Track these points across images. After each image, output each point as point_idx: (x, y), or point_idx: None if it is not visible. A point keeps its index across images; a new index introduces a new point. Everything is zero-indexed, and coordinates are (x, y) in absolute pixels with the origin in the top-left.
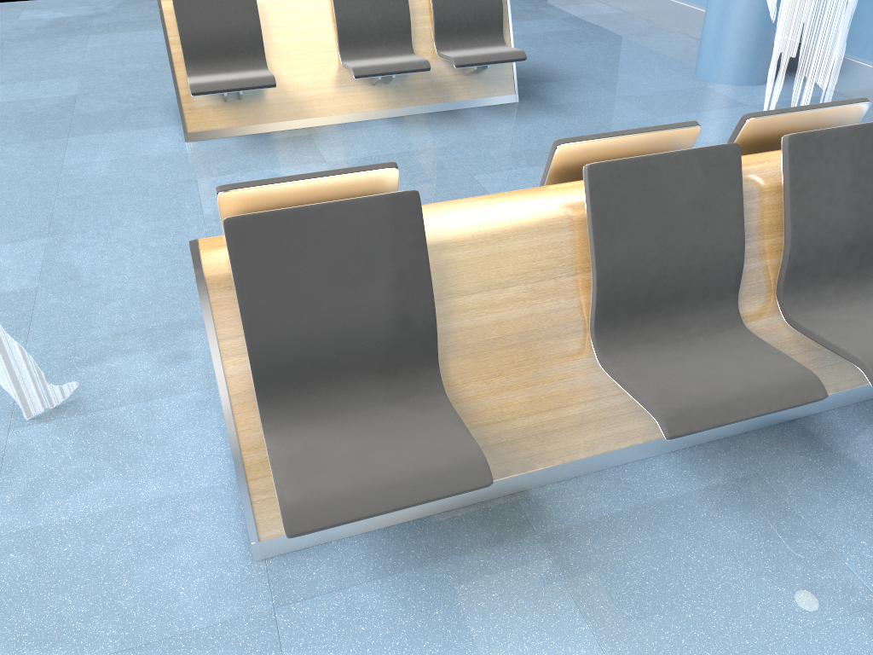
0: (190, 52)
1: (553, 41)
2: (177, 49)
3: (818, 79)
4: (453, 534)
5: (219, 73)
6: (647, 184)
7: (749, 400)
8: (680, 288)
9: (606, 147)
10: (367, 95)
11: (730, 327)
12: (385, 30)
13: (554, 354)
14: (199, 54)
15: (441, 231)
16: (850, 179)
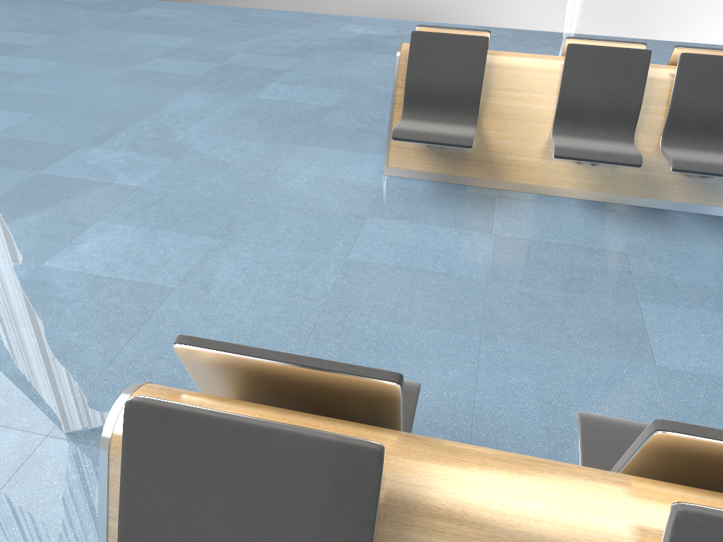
0: (410, 97)
1: None
2: (401, 92)
3: None
4: None
5: (429, 122)
6: None
7: None
8: None
9: None
10: (569, 173)
11: None
12: (609, 113)
13: None
14: (418, 100)
15: (416, 500)
16: None
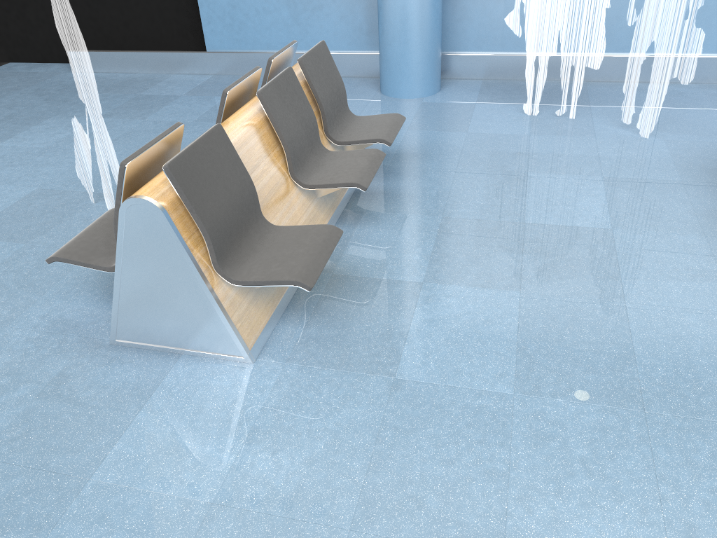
0: (219, 247)
1: None
2: (199, 253)
3: (589, 64)
4: None
5: (254, 256)
6: None
7: None
8: None
9: None
10: (319, 210)
11: None
12: (309, 137)
13: None
14: (225, 244)
15: None
16: None
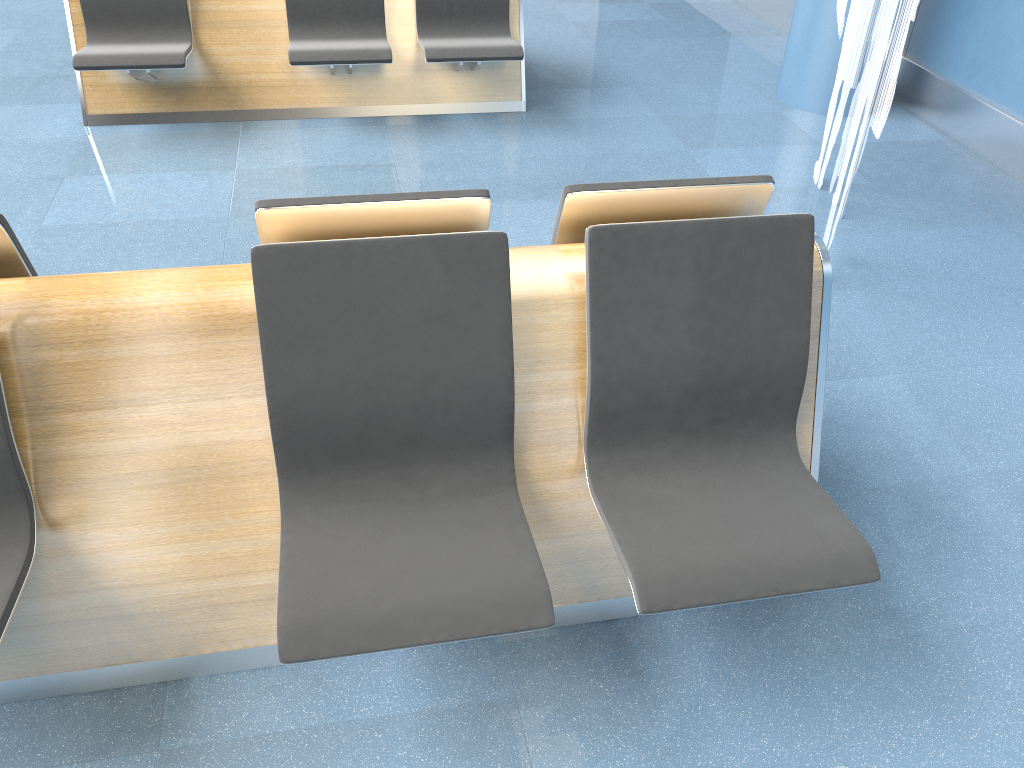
0: (92, 13)
1: (620, 33)
2: (78, 9)
3: (874, 123)
4: (49, 733)
5: (127, 43)
6: (350, 281)
7: (426, 618)
8: (412, 431)
9: (340, 217)
10: (324, 87)
11: (493, 491)
12: (350, 5)
13: (225, 502)
14: (104, 17)
15: (37, 320)
16: (693, 298)
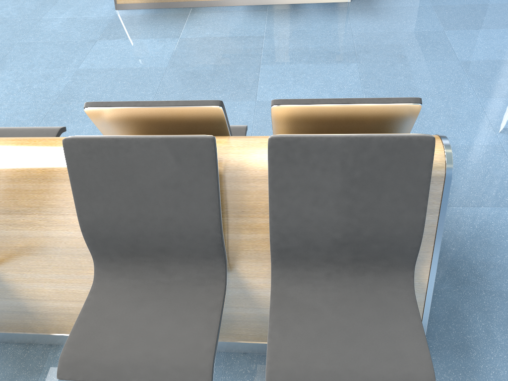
0: None
1: None
2: None
3: None
4: None
5: None
6: (119, 162)
7: (138, 368)
8: (162, 245)
9: (133, 113)
10: None
11: (211, 283)
12: None
13: (71, 266)
14: None
15: None
16: (340, 186)
